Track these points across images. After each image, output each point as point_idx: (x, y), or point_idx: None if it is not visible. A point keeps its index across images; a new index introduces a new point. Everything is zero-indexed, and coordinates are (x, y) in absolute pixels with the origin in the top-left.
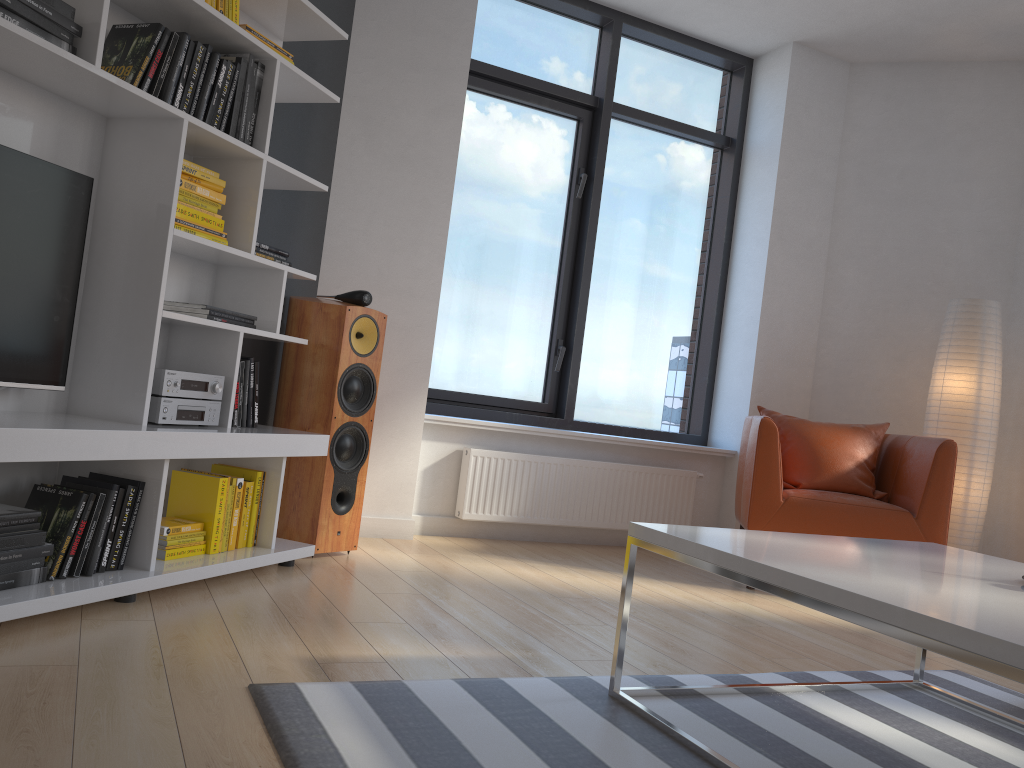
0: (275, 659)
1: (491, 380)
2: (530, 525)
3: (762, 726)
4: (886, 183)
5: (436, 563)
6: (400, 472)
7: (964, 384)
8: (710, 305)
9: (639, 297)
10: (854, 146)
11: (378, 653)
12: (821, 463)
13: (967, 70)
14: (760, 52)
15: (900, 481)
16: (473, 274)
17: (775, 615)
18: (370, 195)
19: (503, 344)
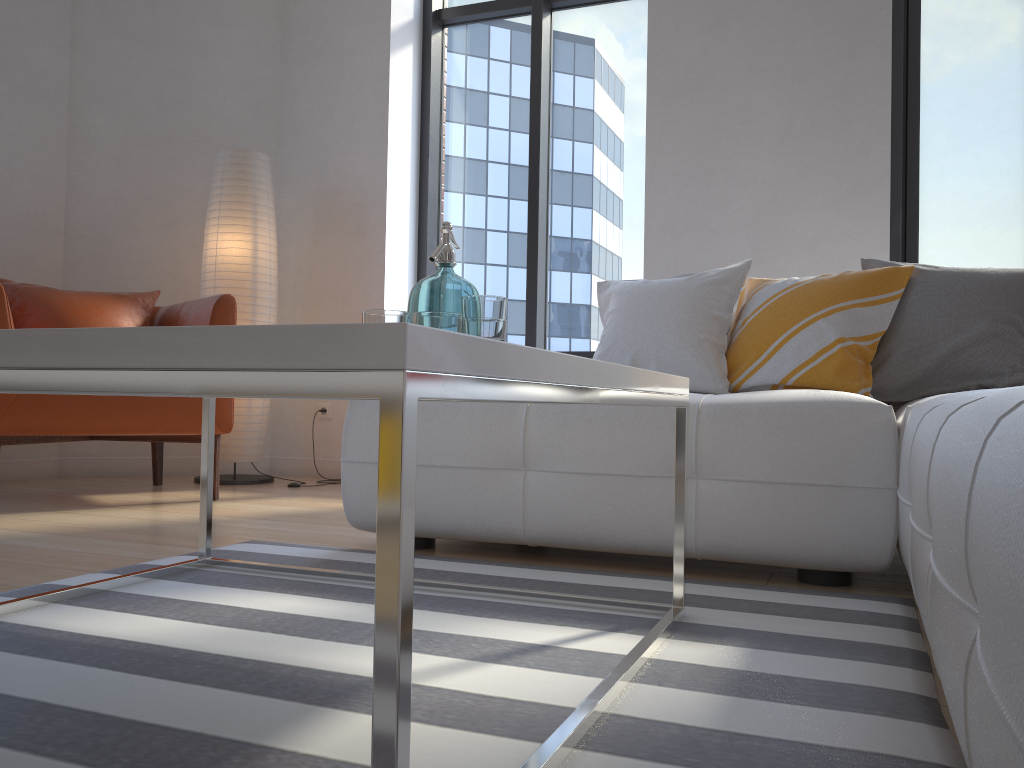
0: None
1: None
2: None
3: None
4: (135, 15)
5: None
6: None
7: (240, 244)
8: None
9: None
10: None
11: None
12: None
13: None
14: None
15: None
16: None
17: (15, 532)
18: None
19: None
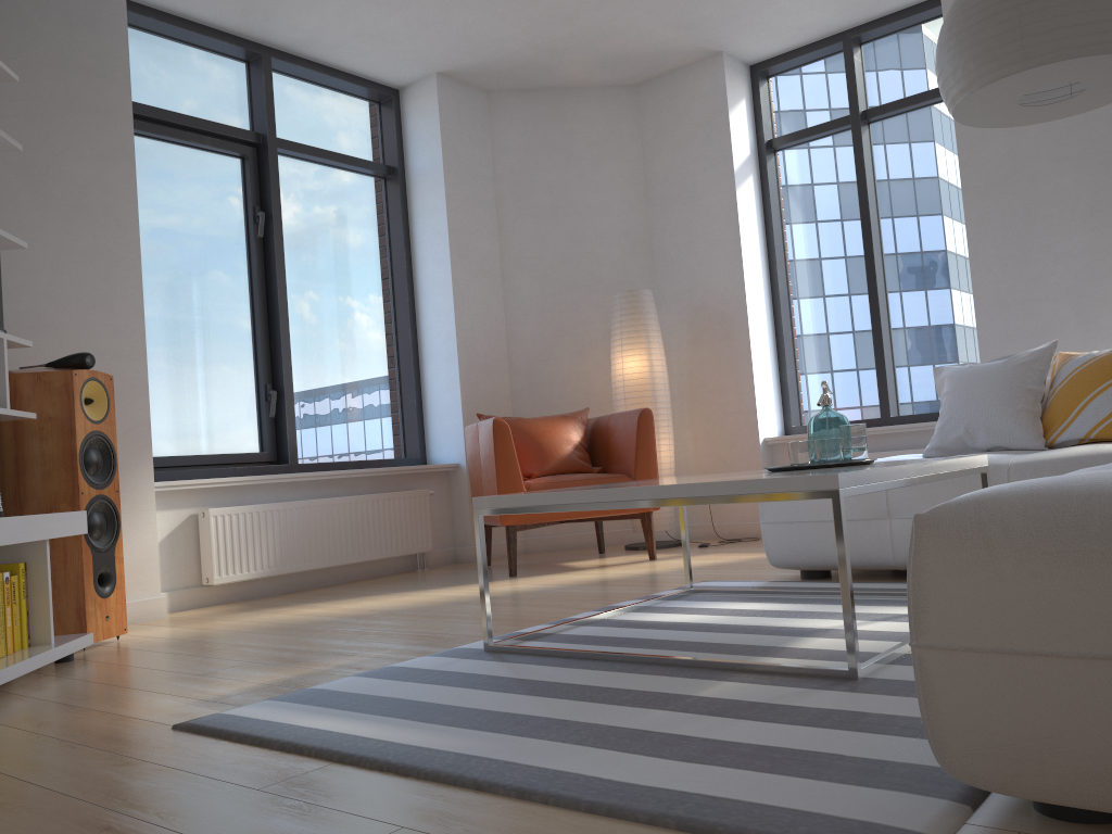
0: (168, 710)
1: (204, 438)
2: (281, 577)
3: (612, 636)
4: (538, 198)
5: (218, 625)
6: (139, 548)
7: (639, 363)
8: (404, 330)
9: (336, 331)
10: (505, 167)
11: (257, 683)
12: (546, 452)
13: (585, 94)
14: (405, 83)
15: (612, 453)
16: (164, 328)
17: (550, 585)
18: (48, 252)
19: (210, 398)
